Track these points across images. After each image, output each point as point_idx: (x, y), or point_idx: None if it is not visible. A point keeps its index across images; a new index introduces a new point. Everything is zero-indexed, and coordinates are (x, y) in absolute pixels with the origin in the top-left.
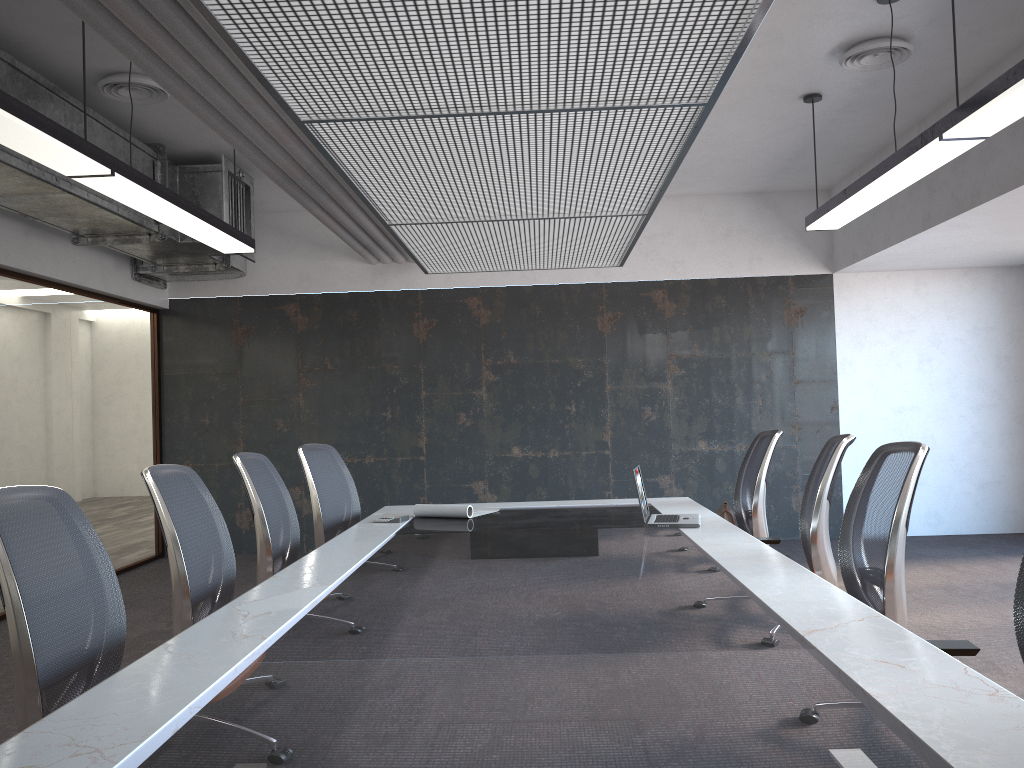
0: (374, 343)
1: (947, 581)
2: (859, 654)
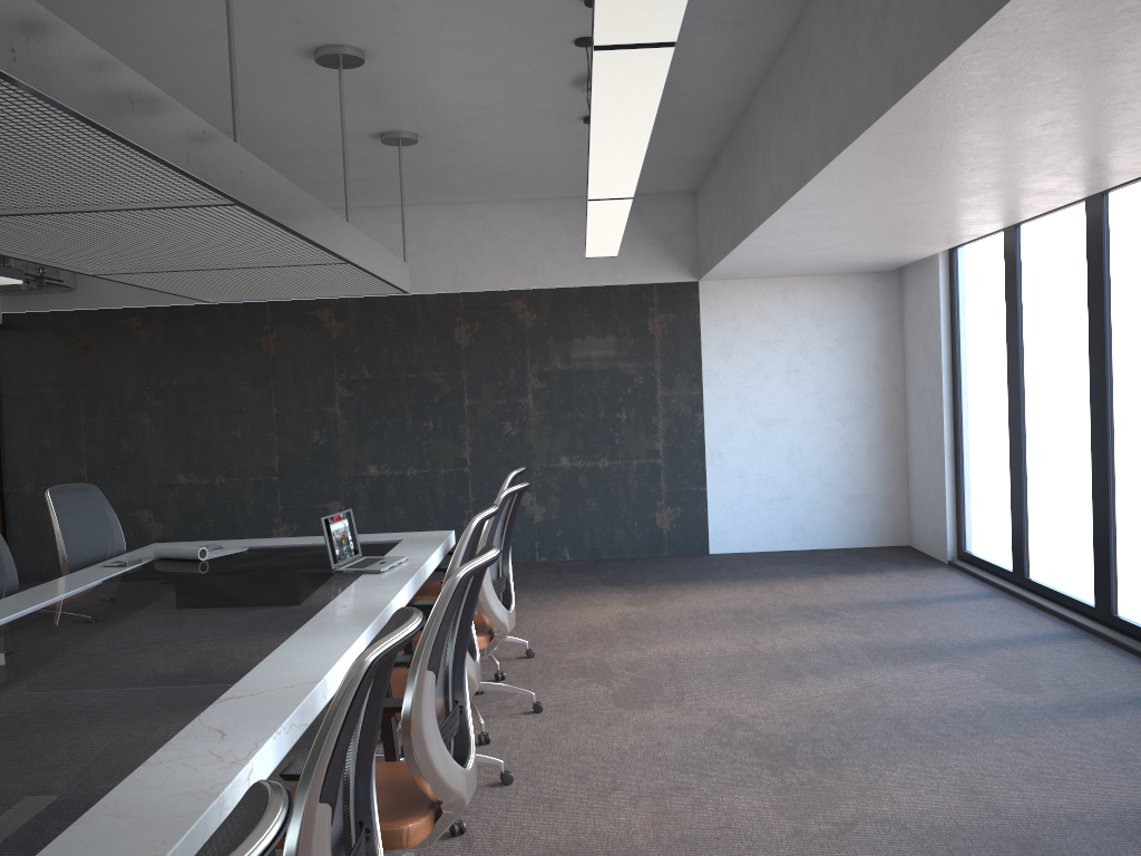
0: (221, 358)
1: (748, 604)
2: (217, 723)
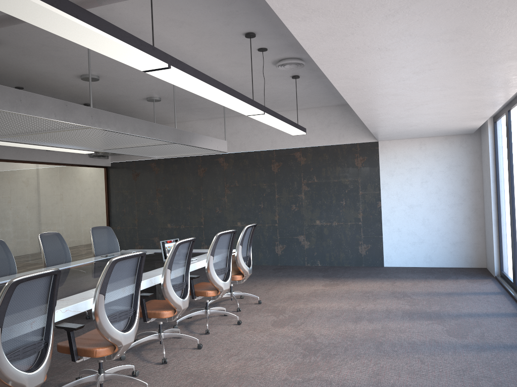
0: (183, 178)
1: (375, 289)
2: None
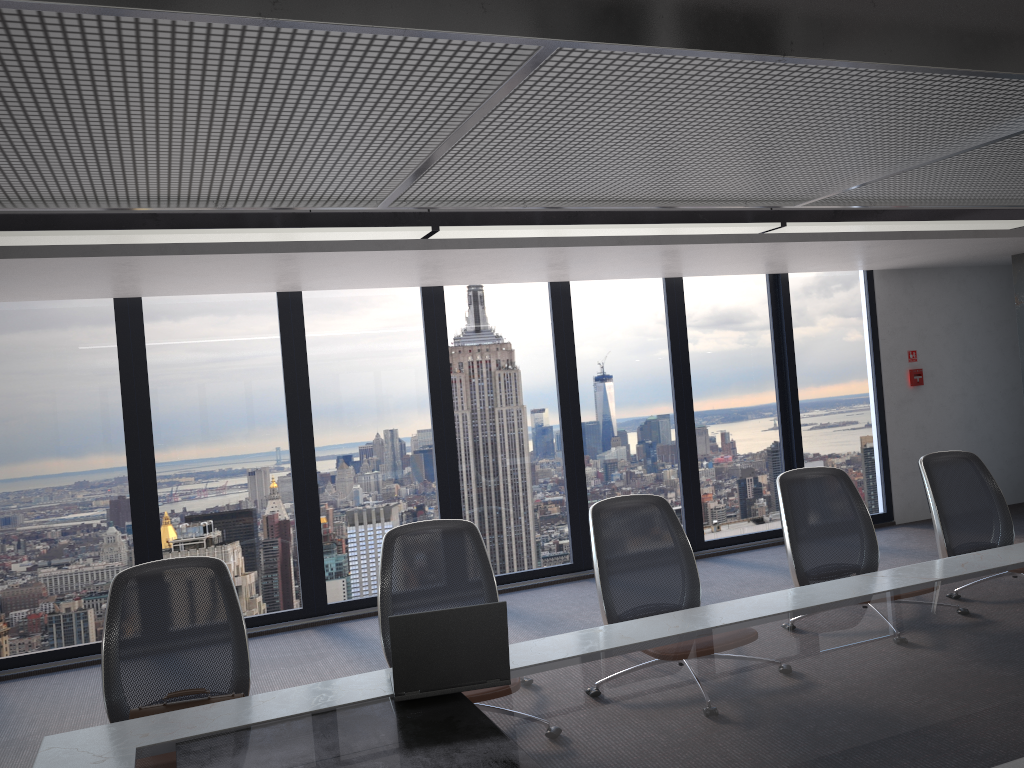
0: None
1: None
2: (957, 569)
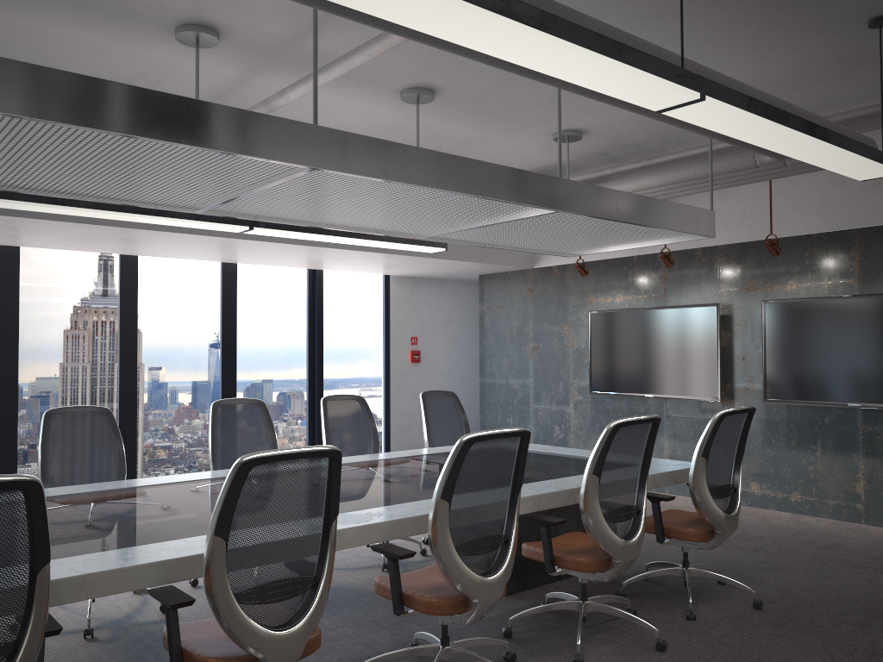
0: None
1: None
2: None
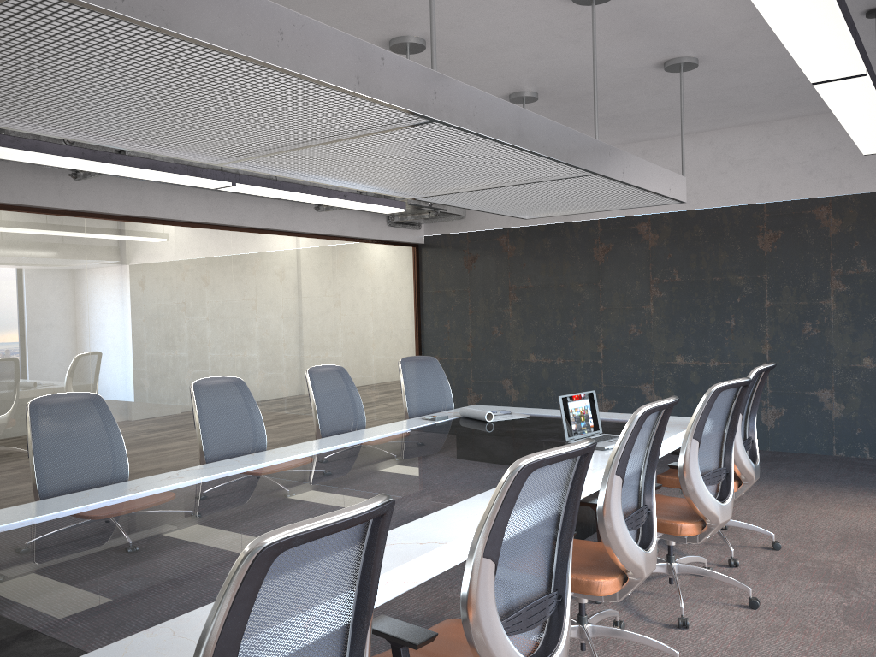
0: (563, 265)
1: None
2: None
